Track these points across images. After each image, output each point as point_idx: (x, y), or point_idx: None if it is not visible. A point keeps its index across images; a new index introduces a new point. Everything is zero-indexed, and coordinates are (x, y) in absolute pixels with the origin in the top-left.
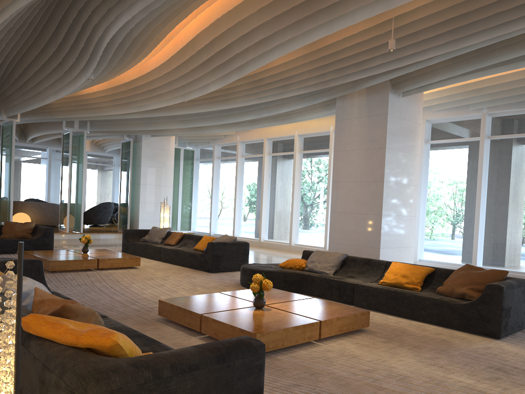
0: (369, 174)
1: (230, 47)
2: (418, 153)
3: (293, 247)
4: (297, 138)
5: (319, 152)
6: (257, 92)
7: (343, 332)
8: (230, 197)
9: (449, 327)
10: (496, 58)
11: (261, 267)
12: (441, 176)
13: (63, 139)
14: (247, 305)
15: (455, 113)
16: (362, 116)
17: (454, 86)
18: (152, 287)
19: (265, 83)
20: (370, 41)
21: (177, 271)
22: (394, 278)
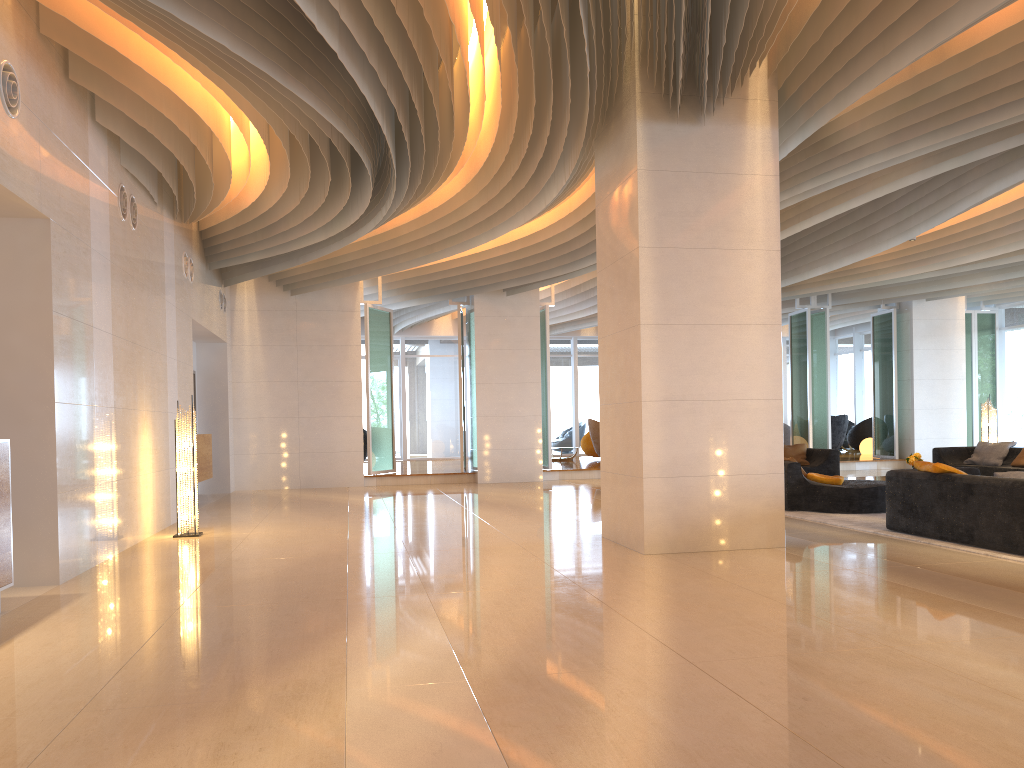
0: None
1: None
2: None
3: None
4: None
5: None
6: None
7: None
8: None
9: None
10: None
11: None
12: None
13: (791, 324)
14: None
15: None
16: None
17: None
18: None
19: None
20: None
21: None
22: None
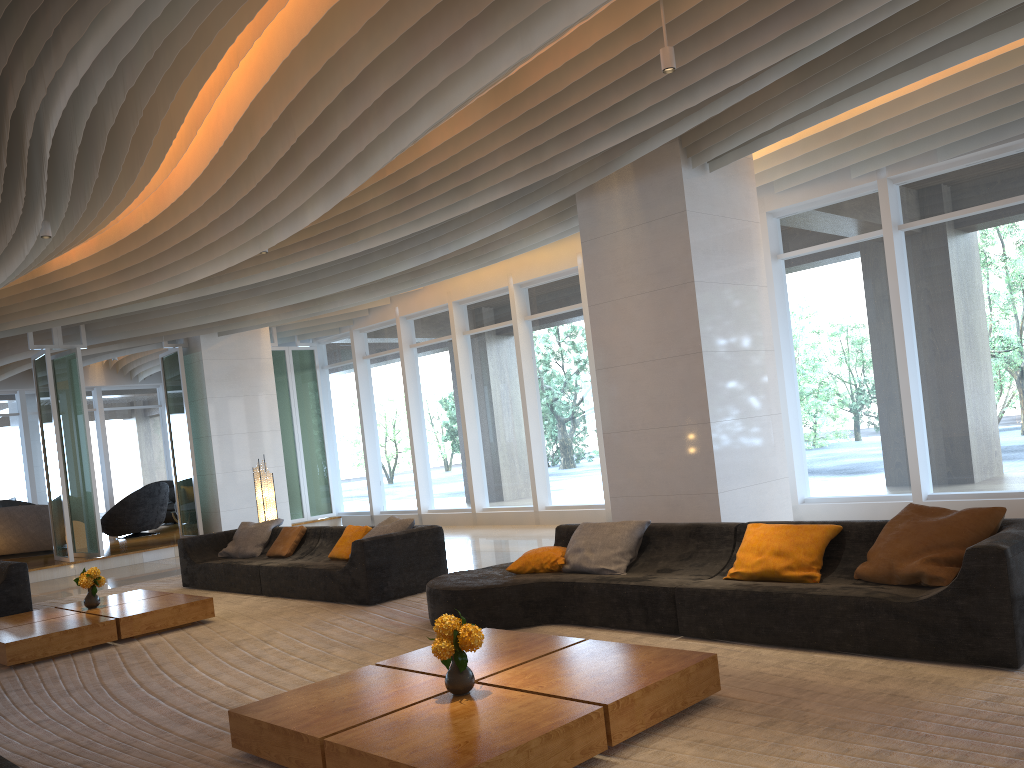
0: (669, 342)
1: (328, 122)
2: (763, 282)
3: (543, 513)
4: (514, 292)
5: (564, 312)
6: (410, 209)
7: (663, 717)
8: (402, 432)
9: (900, 655)
10: (892, 56)
11: (470, 579)
12: (818, 322)
13: (36, 371)
14: (434, 690)
15: (823, 189)
16: (635, 223)
17: (813, 134)
18: (234, 666)
19: (422, 187)
20: (622, 60)
21: (295, 614)
22: (759, 562)
